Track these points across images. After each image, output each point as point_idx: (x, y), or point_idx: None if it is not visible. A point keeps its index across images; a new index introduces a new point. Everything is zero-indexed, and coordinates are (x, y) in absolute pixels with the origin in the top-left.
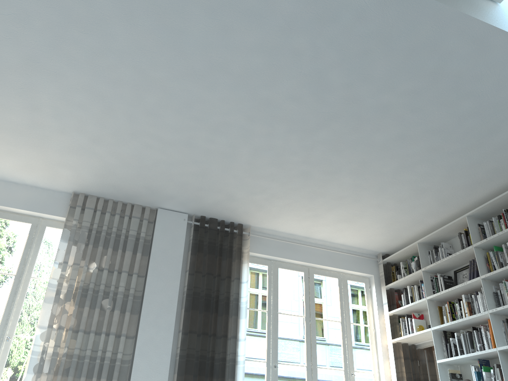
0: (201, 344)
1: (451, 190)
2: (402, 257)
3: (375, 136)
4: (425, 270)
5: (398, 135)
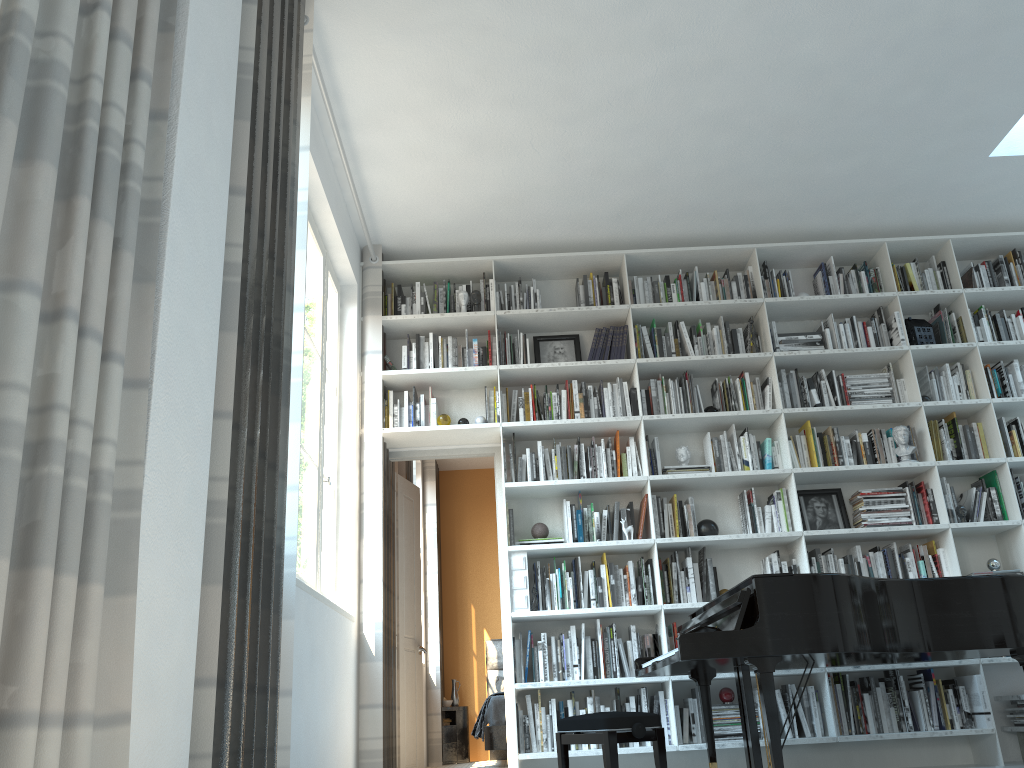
0: (263, 268)
1: (665, 201)
2: (418, 274)
3: (810, 40)
4: (501, 316)
5: (820, 65)
